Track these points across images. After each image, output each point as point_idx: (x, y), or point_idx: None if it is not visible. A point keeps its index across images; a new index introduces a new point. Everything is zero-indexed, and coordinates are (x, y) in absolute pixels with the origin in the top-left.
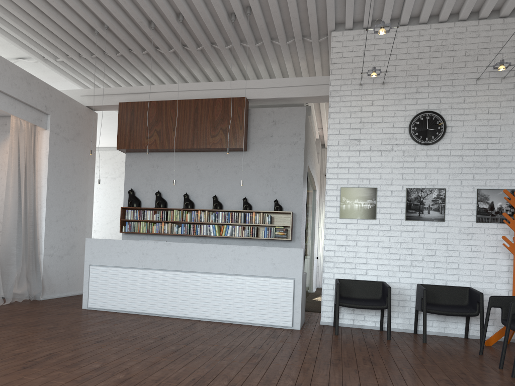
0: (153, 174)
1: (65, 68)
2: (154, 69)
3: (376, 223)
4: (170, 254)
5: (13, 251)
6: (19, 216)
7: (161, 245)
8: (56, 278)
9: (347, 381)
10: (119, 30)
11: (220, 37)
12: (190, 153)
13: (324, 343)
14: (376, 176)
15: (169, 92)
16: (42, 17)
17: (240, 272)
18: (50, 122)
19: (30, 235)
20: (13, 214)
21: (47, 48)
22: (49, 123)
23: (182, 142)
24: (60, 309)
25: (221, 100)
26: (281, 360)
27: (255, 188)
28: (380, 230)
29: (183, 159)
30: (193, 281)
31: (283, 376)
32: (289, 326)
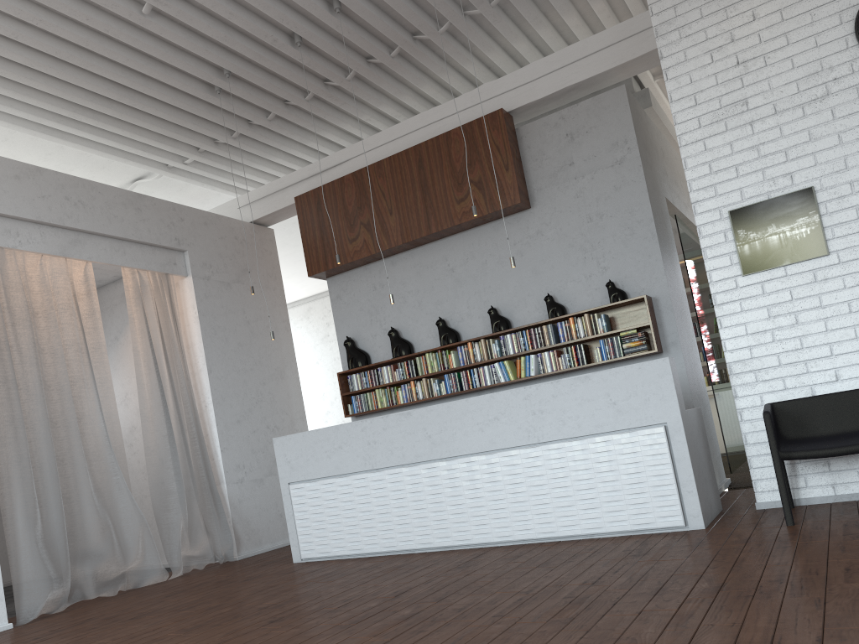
0: (378, 302)
1: (203, 171)
2: (338, 122)
3: (833, 262)
4: (414, 431)
5: (169, 487)
6: (168, 427)
7: (395, 419)
8: (258, 518)
9: (786, 633)
10: (249, 71)
11: (419, 15)
12: (432, 245)
13: (753, 549)
14: (804, 163)
15: (370, 152)
16: (128, 96)
17: (551, 435)
18: (190, 262)
19: (196, 455)
20: (158, 426)
21: (161, 147)
22: (189, 265)
23: (411, 230)
24: (256, 570)
25: (459, 130)
26: (631, 604)
27: (564, 271)
28: (847, 275)
29: (422, 258)
30: (466, 473)
31: (620, 642)
32: (680, 525)
